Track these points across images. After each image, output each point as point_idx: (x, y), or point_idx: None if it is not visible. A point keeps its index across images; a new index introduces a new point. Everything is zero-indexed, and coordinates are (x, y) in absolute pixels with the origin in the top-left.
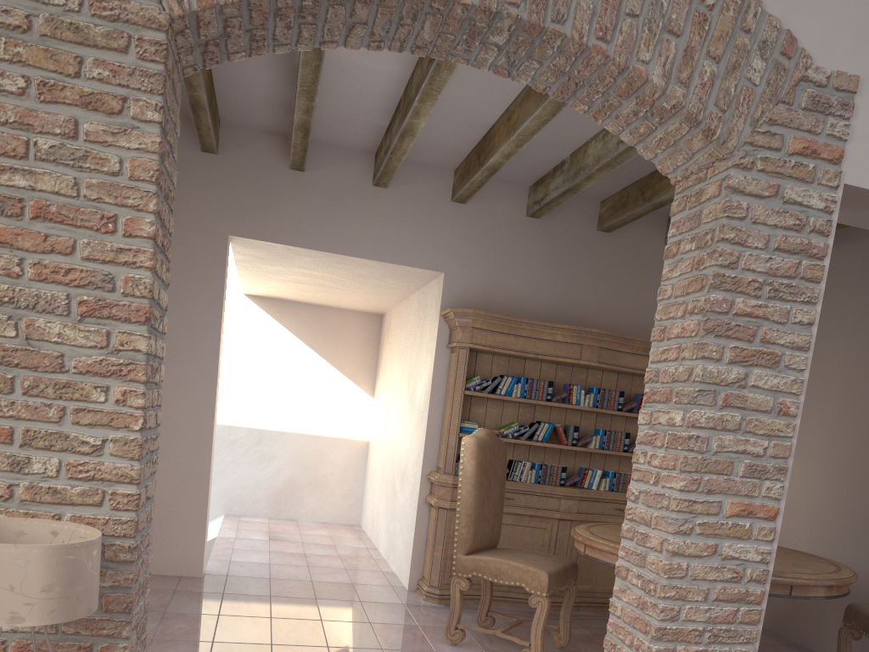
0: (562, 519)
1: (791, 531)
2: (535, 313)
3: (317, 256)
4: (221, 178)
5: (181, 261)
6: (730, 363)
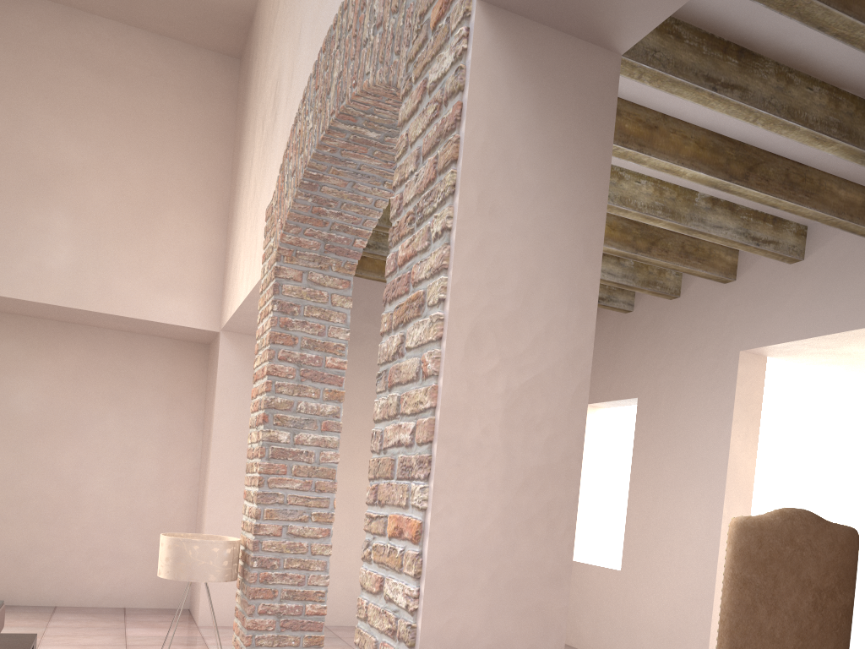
0: None
1: None
2: None
3: (841, 343)
4: (737, 300)
5: (706, 387)
6: (396, 330)
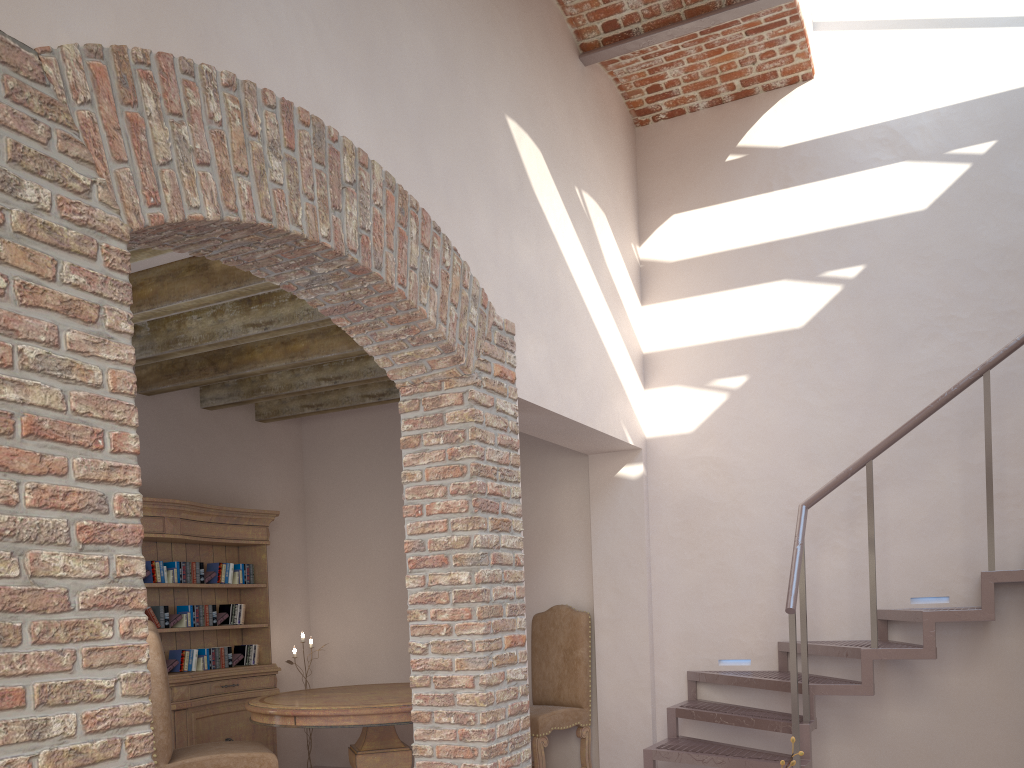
0: (177, 710)
1: (371, 671)
2: None
3: None
4: None
5: None
6: (491, 531)
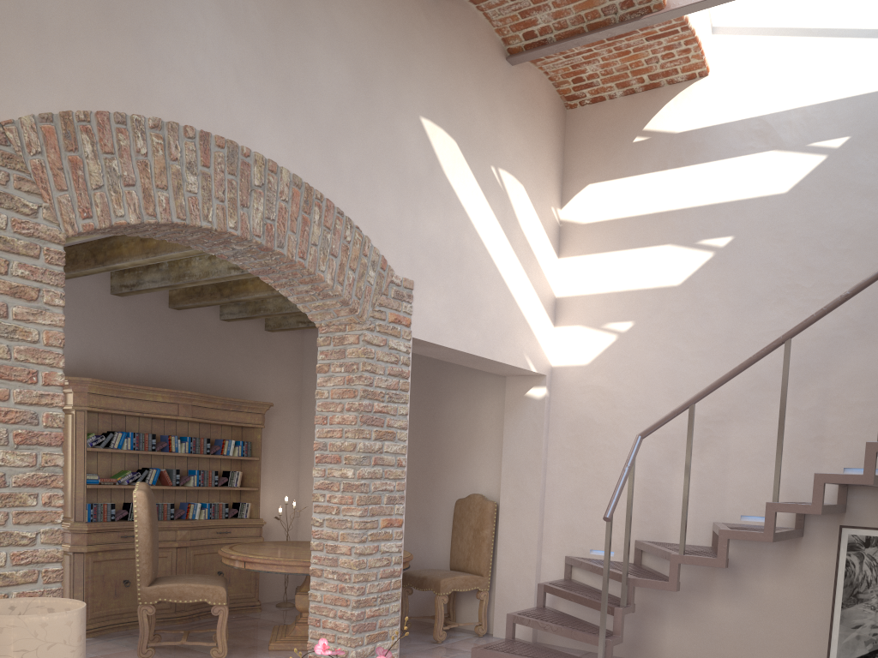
0: (179, 547)
1: None
2: (127, 376)
3: None
4: None
5: None
6: (375, 440)
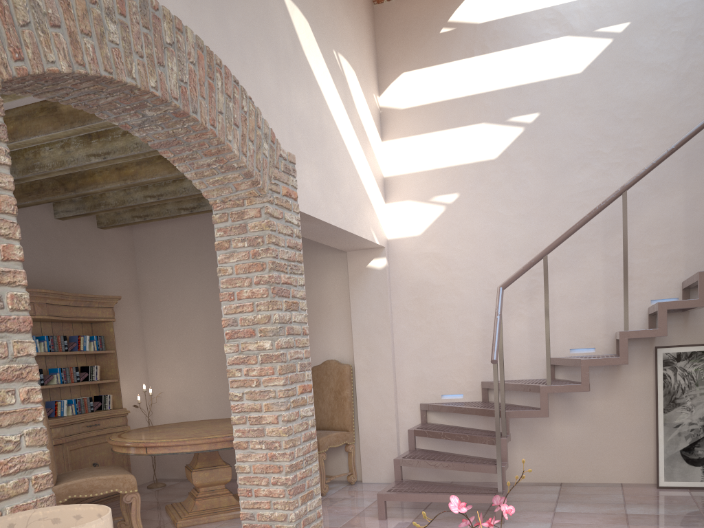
0: (55, 445)
1: (196, 411)
2: None
3: None
4: None
5: None
6: (285, 310)
